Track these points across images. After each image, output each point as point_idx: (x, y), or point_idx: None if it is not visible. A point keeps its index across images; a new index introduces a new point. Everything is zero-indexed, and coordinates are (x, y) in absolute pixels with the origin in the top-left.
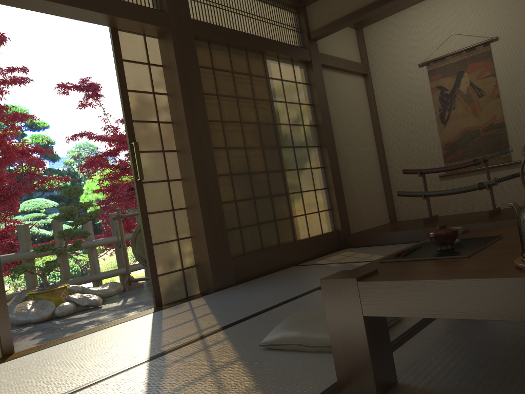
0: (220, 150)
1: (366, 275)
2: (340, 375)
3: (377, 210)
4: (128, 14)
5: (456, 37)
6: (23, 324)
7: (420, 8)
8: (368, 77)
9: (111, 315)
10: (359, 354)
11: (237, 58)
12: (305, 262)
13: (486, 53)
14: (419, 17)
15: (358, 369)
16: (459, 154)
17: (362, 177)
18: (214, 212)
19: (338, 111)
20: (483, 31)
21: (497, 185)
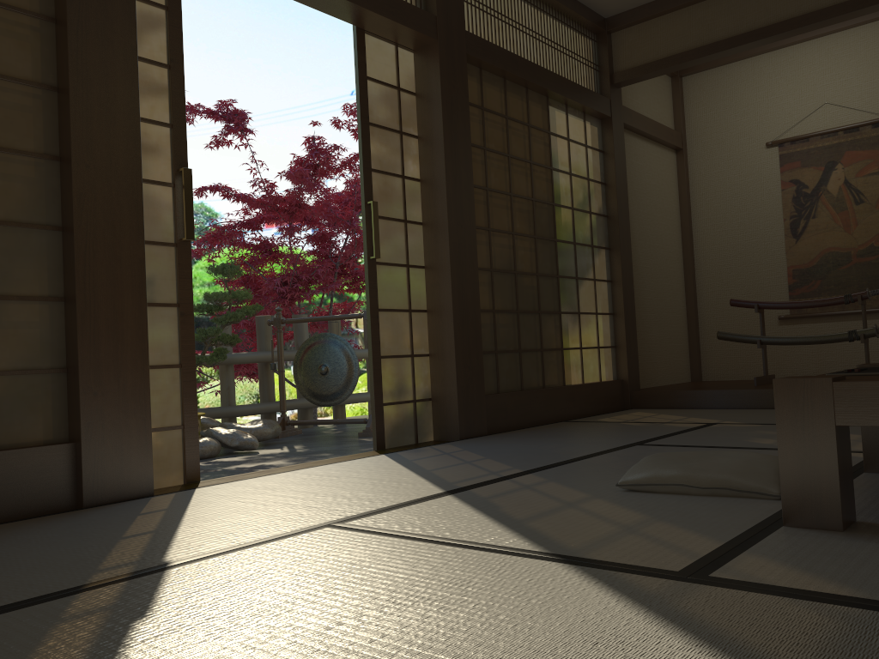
0: (480, 232)
1: (838, 378)
2: (787, 502)
3: (675, 359)
4: (388, 10)
5: (831, 108)
6: None
7: (779, 58)
8: (683, 154)
9: (287, 461)
10: (822, 474)
11: (514, 98)
12: (579, 419)
13: (876, 138)
14: (775, 72)
15: (817, 494)
16: (814, 287)
17: (660, 306)
18: (469, 321)
19: (637, 199)
20: (874, 105)
21: (877, 337)
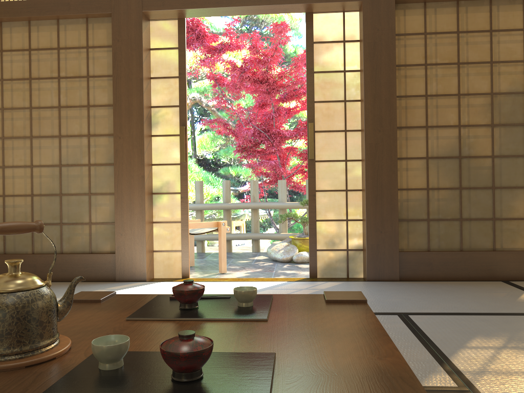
0: (415, 130)
1: (80, 300)
2: None
3: None
4: None
5: None
6: (274, 260)
7: None
8: None
9: None
10: None
11: (471, 13)
12: None
13: None
14: None
15: None
16: None
17: None
18: (383, 198)
19: None
20: None
21: None
